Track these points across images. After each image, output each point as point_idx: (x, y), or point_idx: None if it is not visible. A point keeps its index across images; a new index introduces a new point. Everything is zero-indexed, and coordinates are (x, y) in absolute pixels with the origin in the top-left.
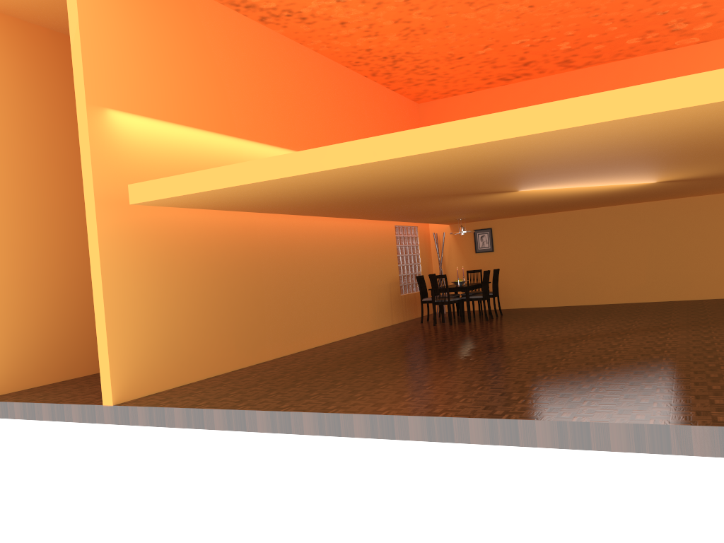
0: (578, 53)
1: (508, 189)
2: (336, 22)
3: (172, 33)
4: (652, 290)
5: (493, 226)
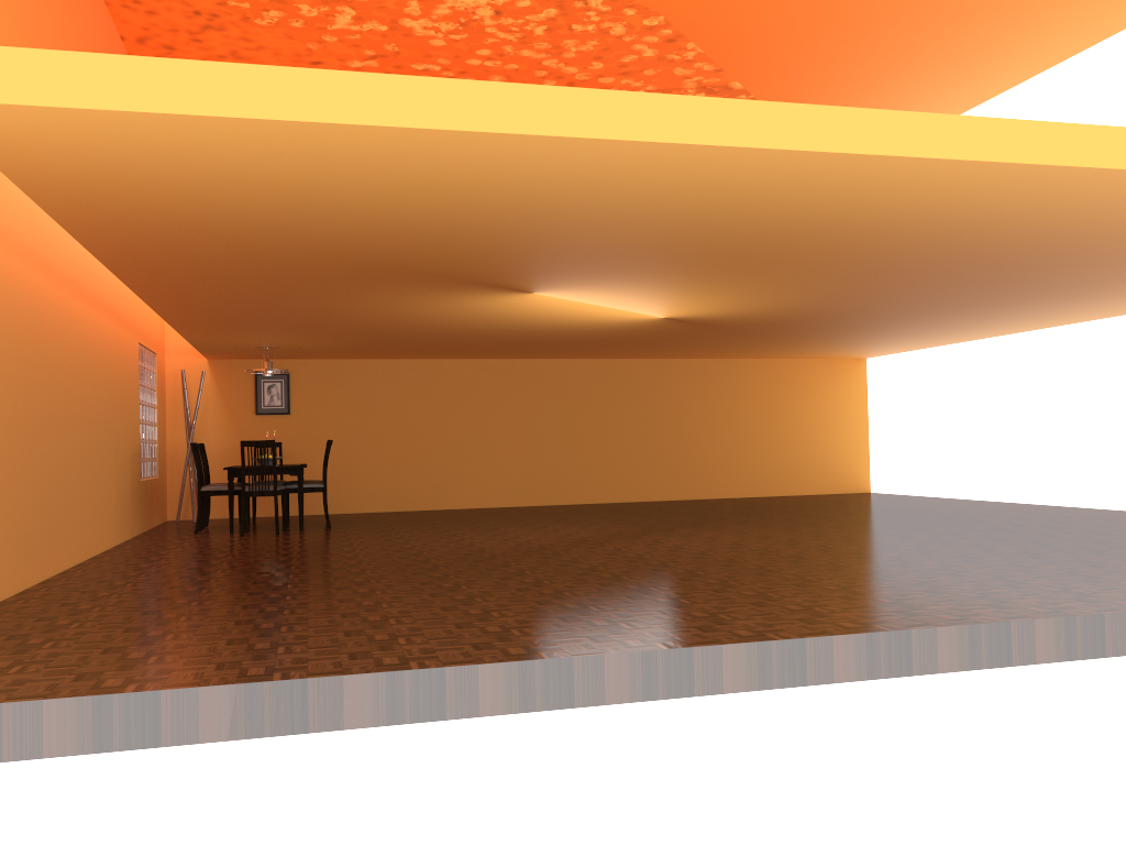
0: None
1: (542, 284)
2: None
3: None
4: (532, 489)
5: (292, 371)
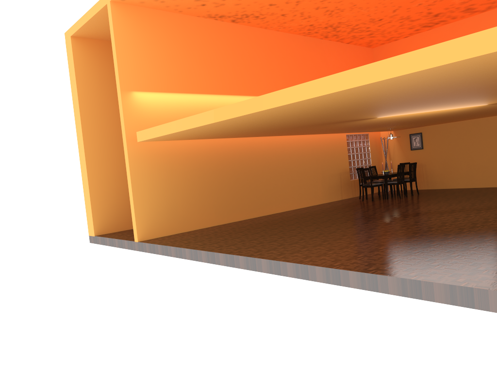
0: (474, 3)
1: (364, 118)
2: (278, 15)
3: (172, 43)
4: None
5: (422, 131)
